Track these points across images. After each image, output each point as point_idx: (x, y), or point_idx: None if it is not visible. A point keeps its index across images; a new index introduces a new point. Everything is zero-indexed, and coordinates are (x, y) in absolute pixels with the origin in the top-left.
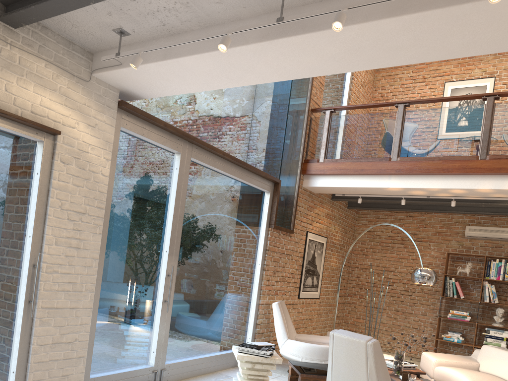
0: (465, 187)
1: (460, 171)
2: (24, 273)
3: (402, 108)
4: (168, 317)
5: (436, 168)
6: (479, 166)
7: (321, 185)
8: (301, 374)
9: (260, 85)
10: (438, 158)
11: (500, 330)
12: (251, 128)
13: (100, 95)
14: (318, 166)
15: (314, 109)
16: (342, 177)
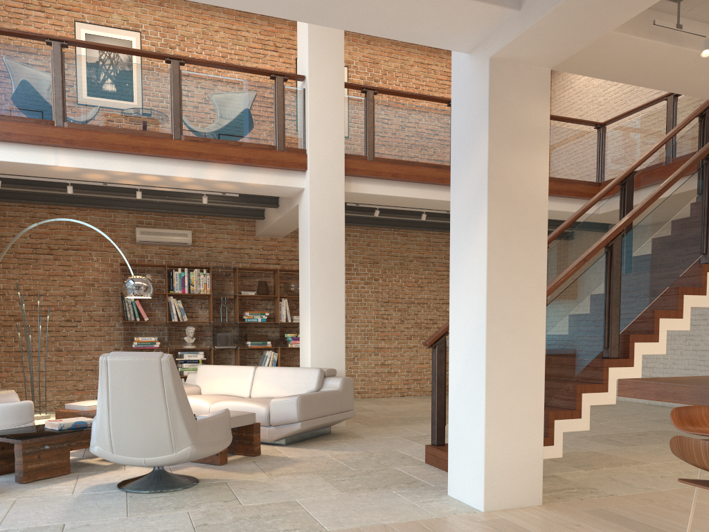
0: (162, 174)
1: (154, 152)
2: None
3: (58, 48)
4: None
5: (124, 144)
6: (176, 148)
7: None
8: (24, 441)
9: None
10: (123, 131)
11: (194, 352)
12: None
13: None
14: None
15: None
16: None
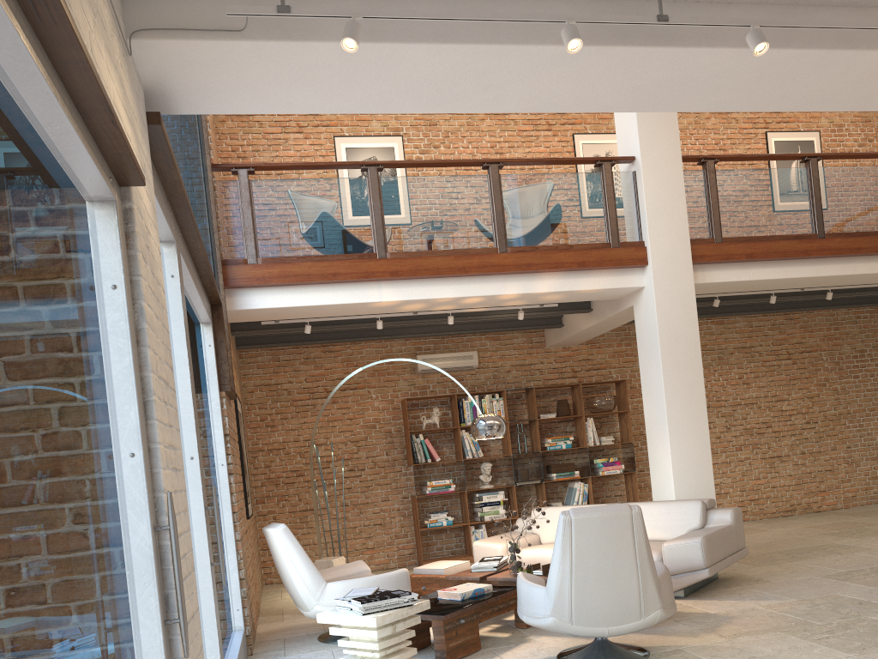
0: (488, 294)
1: (481, 271)
2: (138, 553)
3: (375, 173)
4: (216, 597)
5: (449, 267)
6: (503, 263)
7: (261, 305)
8: (445, 616)
9: None
10: (446, 252)
11: (493, 492)
12: None
13: (137, 93)
14: (252, 272)
15: (215, 166)
16: (296, 289)
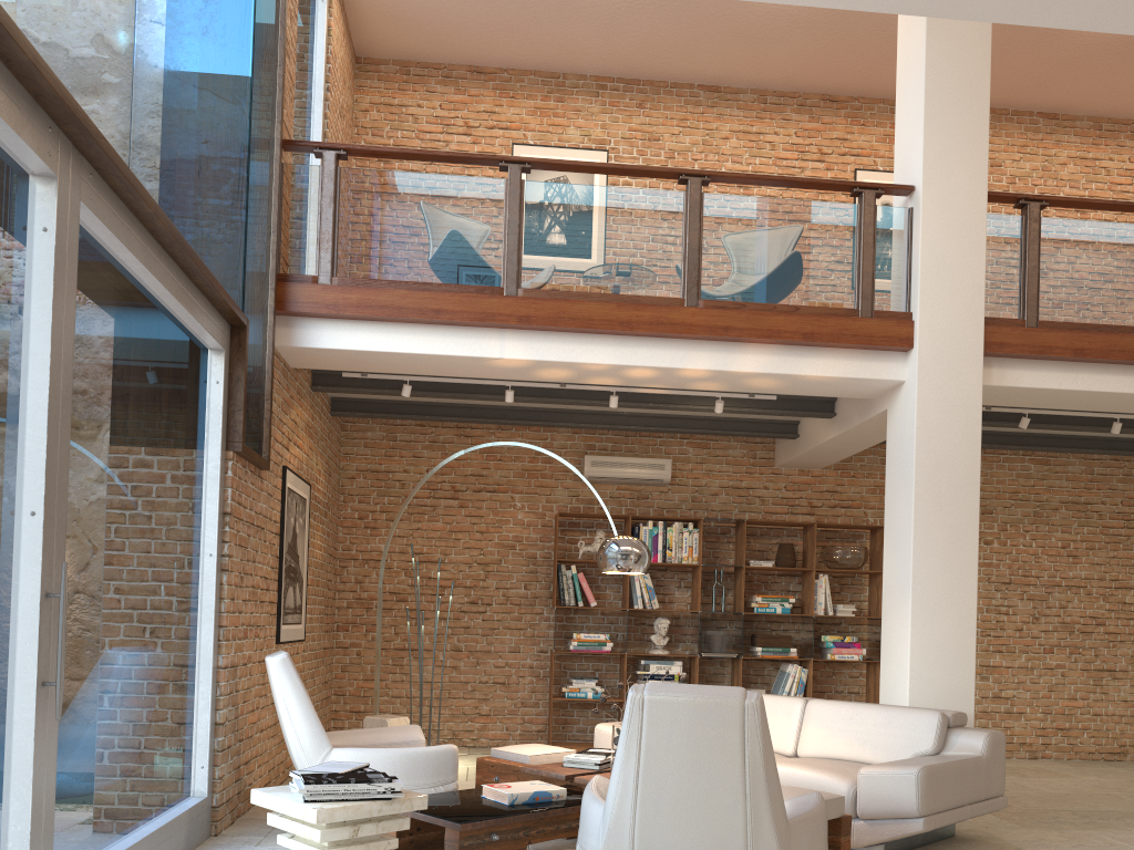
0: (662, 365)
1: (653, 330)
2: None
3: (517, 174)
4: (53, 736)
5: (606, 319)
6: (689, 322)
7: (329, 344)
8: (463, 826)
9: (150, 37)
10: (606, 297)
11: (667, 662)
12: (130, 161)
13: None
14: (320, 295)
15: (291, 143)
16: (383, 327)
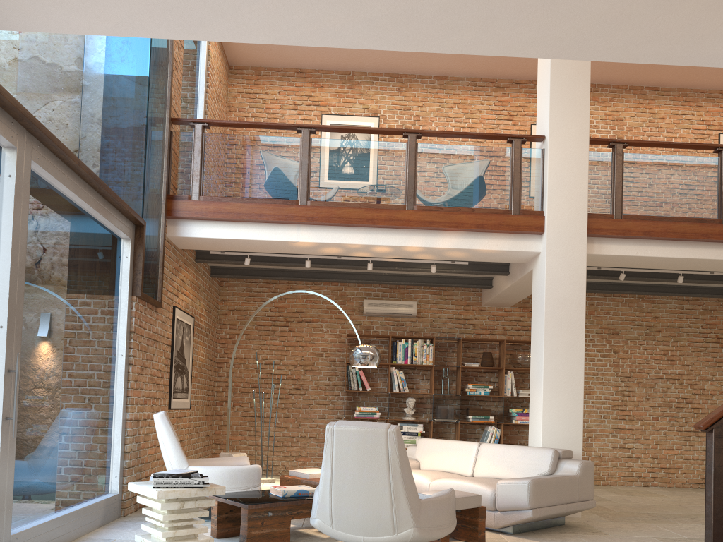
0: (393, 244)
1: (387, 223)
2: None
3: (307, 134)
4: (12, 447)
5: (359, 218)
6: (408, 218)
7: (198, 235)
8: (249, 506)
9: (92, 64)
10: (359, 205)
11: (413, 424)
12: (80, 133)
13: None
14: (192, 207)
15: (177, 120)
16: (229, 224)
